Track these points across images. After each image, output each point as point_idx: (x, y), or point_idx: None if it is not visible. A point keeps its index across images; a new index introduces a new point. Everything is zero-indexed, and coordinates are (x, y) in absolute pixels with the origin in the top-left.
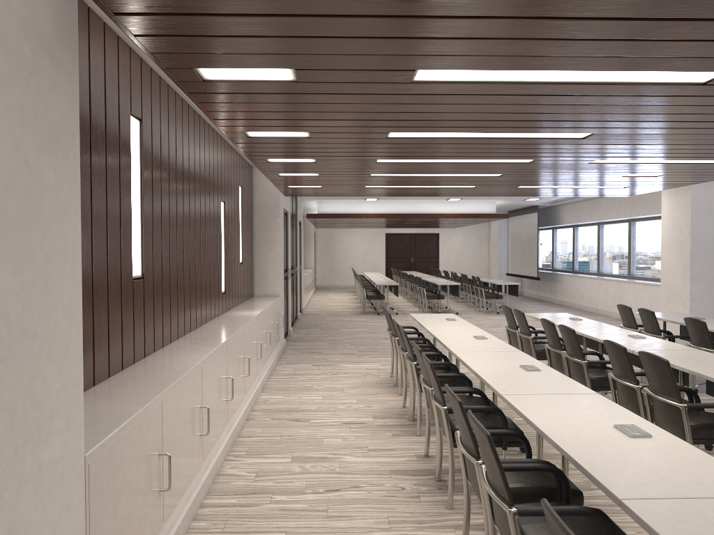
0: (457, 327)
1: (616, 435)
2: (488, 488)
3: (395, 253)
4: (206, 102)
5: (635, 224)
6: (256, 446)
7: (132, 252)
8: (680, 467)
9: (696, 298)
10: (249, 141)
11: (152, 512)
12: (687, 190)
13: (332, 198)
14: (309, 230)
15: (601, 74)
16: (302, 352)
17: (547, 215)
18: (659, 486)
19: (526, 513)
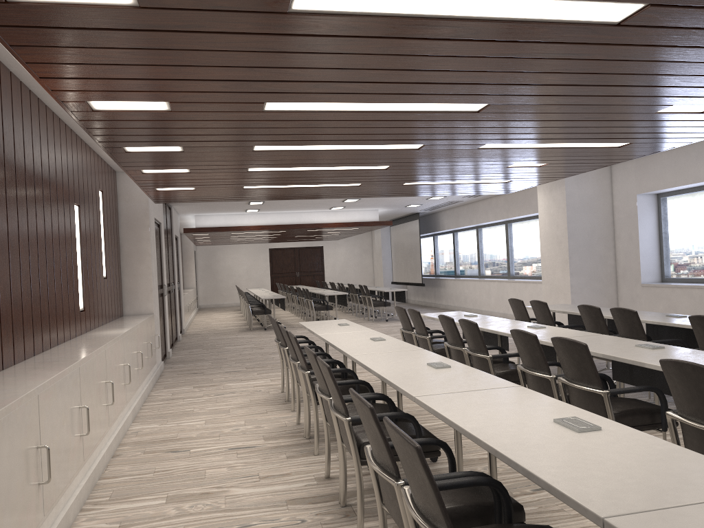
0: (352, 331)
1: (560, 432)
2: (418, 518)
3: (279, 269)
4: (21, 46)
5: (511, 225)
6: (122, 489)
7: None
8: (652, 463)
9: (577, 291)
10: (96, 116)
11: None
12: (561, 186)
13: (211, 211)
14: (188, 249)
15: (512, 5)
16: (182, 374)
17: (428, 222)
18: (642, 493)
19: None
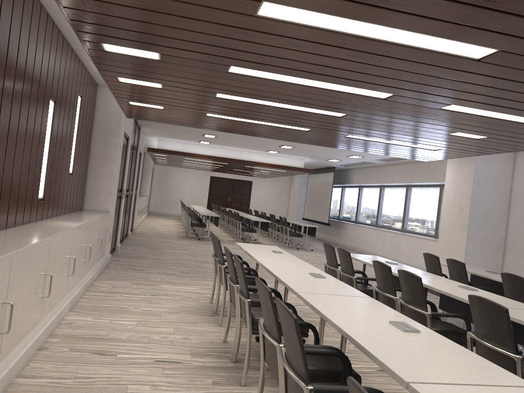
0: (287, 261)
1: None
2: None
3: (216, 193)
4: None
5: (411, 189)
6: None
7: None
8: None
9: (470, 253)
10: None
11: None
12: (471, 163)
13: (172, 137)
14: (148, 165)
15: None
16: (125, 269)
17: (340, 176)
18: None
19: None
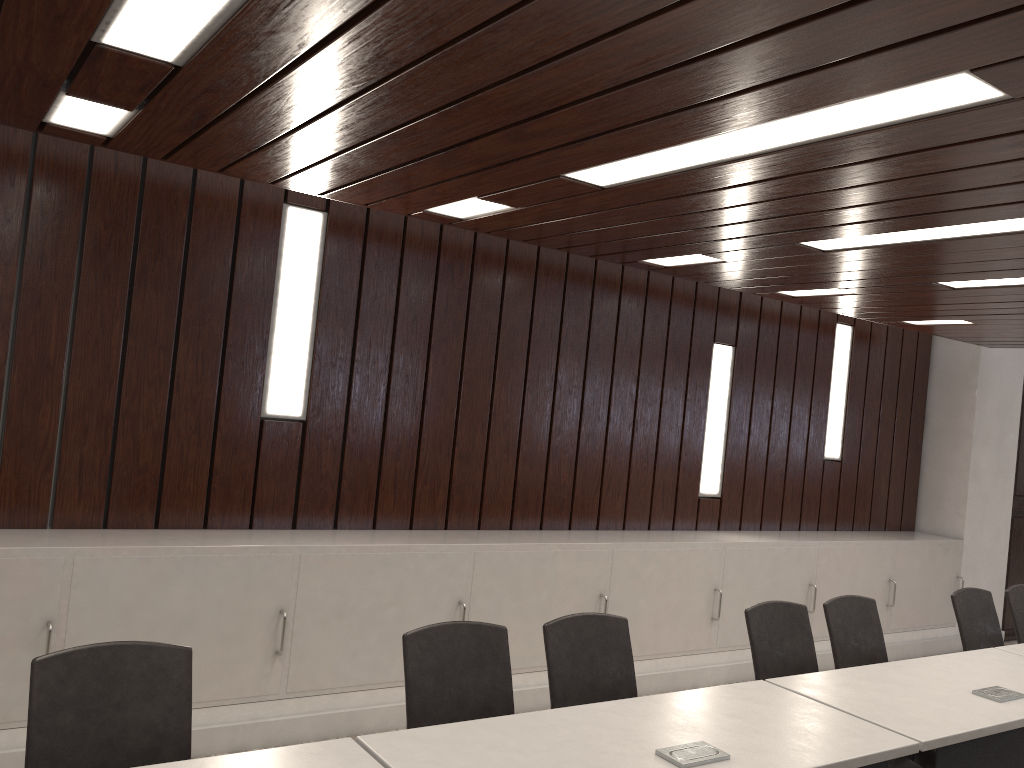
0: None
1: None
2: None
3: None
4: (224, 170)
5: None
6: None
7: (263, 382)
8: None
9: None
10: (484, 226)
11: (4, 688)
12: None
13: None
14: None
15: None
16: None
17: None
18: None
19: None
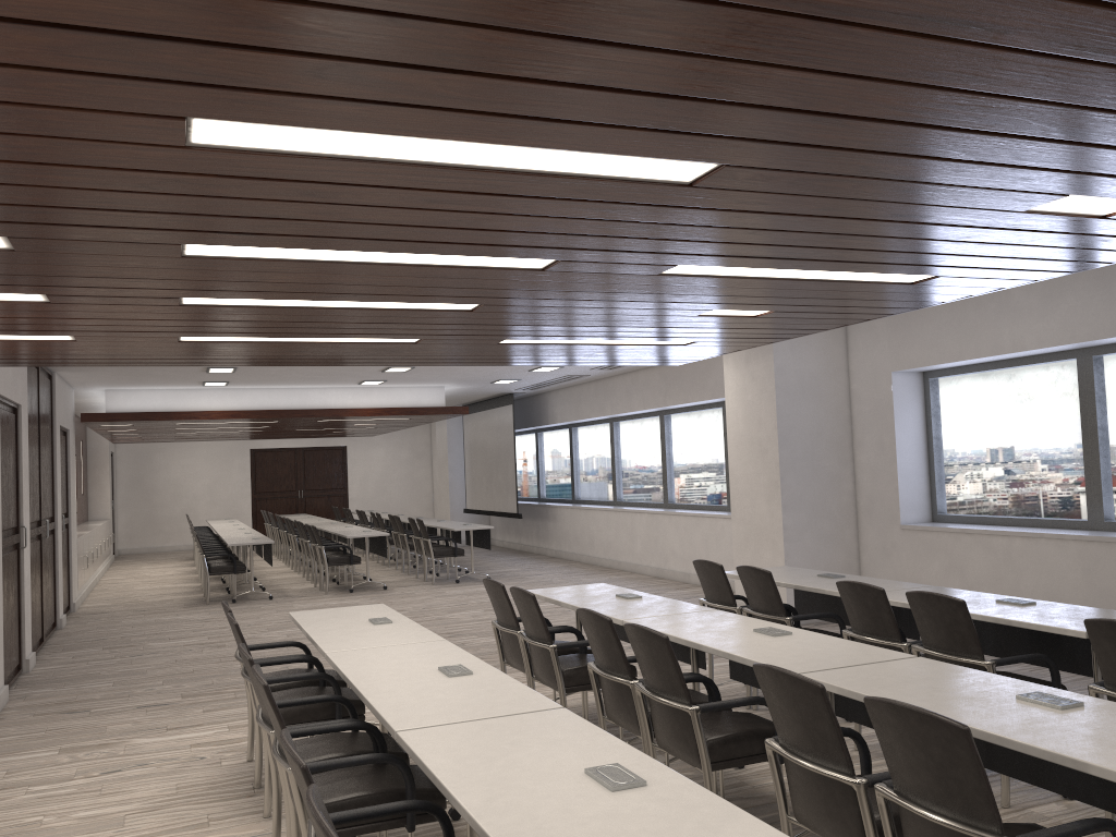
0: (398, 643)
1: None
2: None
3: (269, 485)
4: None
5: (671, 419)
6: None
7: None
8: None
9: (794, 536)
10: None
11: None
12: (766, 355)
13: (136, 383)
14: (99, 449)
15: None
16: (44, 716)
17: (527, 409)
18: None
19: None
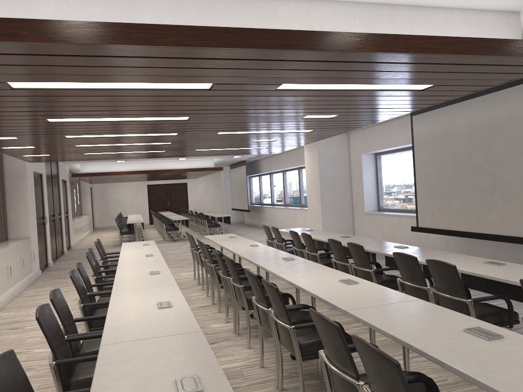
0: (143, 250)
1: (151, 308)
2: (51, 352)
3: (155, 199)
4: None
5: (302, 170)
6: None
7: None
8: (164, 322)
9: (326, 217)
10: None
11: None
12: (315, 148)
13: (90, 161)
14: (85, 186)
15: (138, 84)
16: (51, 279)
17: (254, 167)
18: (135, 335)
19: (61, 363)
